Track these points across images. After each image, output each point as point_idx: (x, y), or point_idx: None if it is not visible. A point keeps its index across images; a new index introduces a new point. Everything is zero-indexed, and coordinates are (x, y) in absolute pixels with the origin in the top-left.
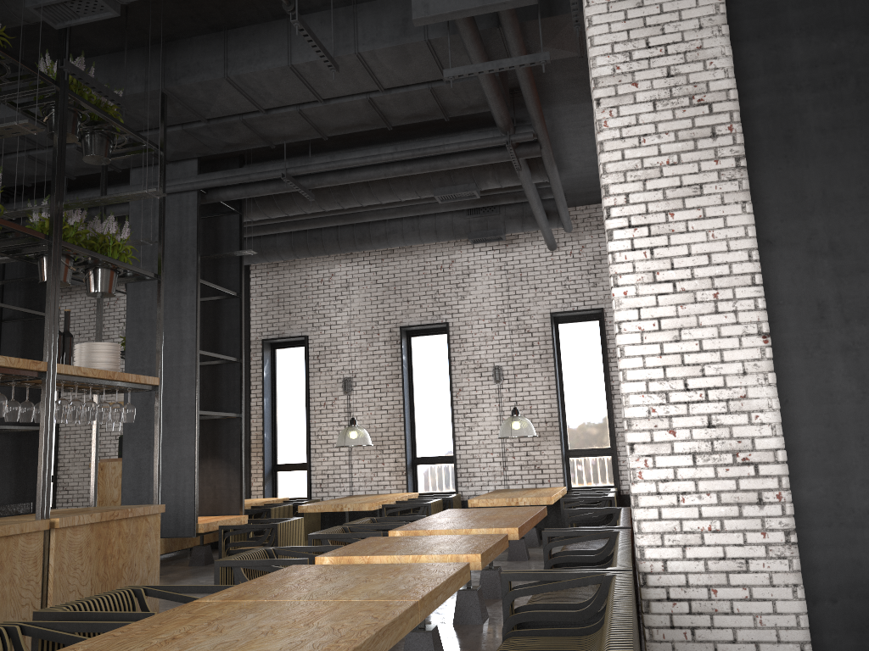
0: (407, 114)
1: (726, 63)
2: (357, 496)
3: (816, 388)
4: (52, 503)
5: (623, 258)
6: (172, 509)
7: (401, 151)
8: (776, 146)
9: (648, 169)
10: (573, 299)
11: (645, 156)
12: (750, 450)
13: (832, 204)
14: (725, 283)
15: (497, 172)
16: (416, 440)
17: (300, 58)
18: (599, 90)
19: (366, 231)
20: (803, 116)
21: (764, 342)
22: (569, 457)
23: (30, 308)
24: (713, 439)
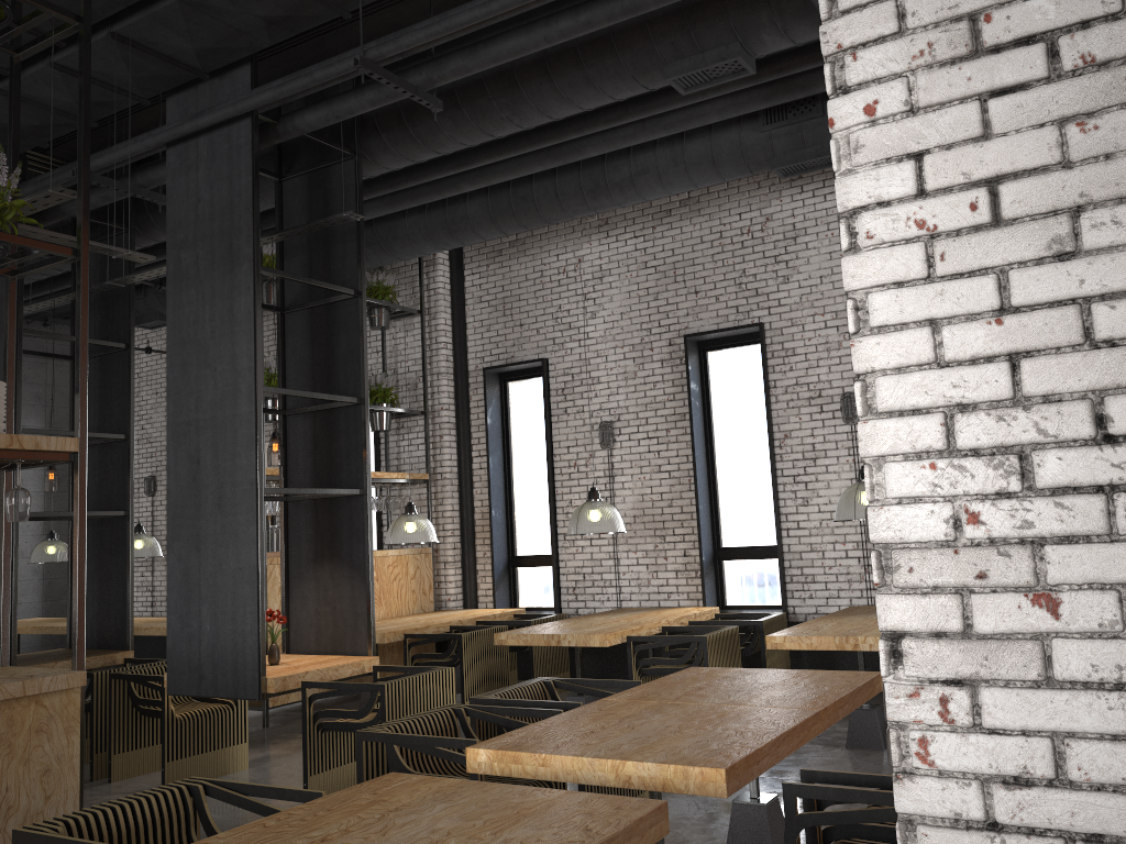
0: None
1: None
2: (617, 612)
3: None
4: None
5: None
6: (230, 651)
7: None
8: None
9: None
10: None
11: None
12: None
13: None
14: None
15: (778, 11)
16: (720, 520)
17: None
18: None
19: (599, 177)
20: None
21: None
22: None
23: (106, 338)
24: None
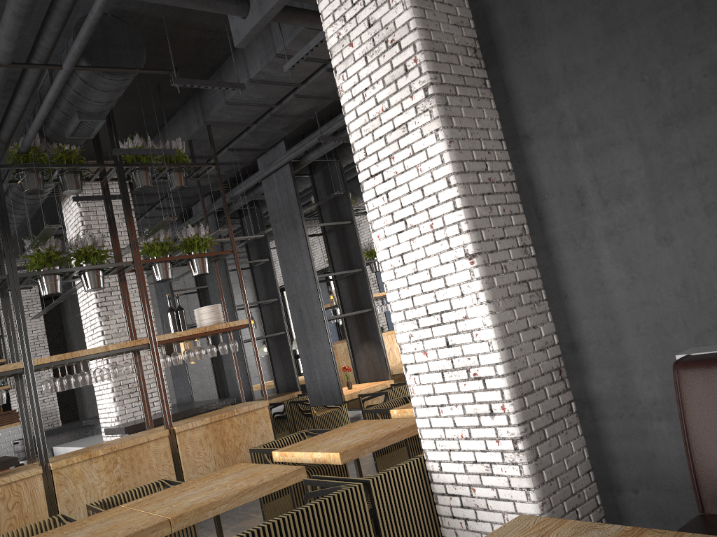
0: None
1: None
2: None
3: (589, 279)
4: None
5: (372, 206)
6: (328, 386)
7: None
8: (517, 32)
9: (373, 121)
10: None
11: (369, 109)
12: (478, 366)
13: (574, 78)
14: (436, 213)
15: None
16: None
17: (253, 72)
18: (333, 59)
19: None
20: None
21: (471, 264)
22: None
23: (261, 256)
24: (452, 357)
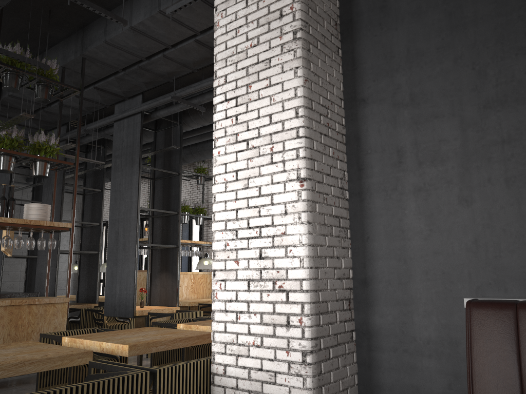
0: None
1: None
2: None
3: (392, 226)
4: None
5: (219, 125)
6: (124, 300)
7: None
8: (374, 16)
9: (240, 53)
10: None
11: (238, 43)
12: (285, 279)
13: (415, 59)
14: (278, 138)
15: None
16: None
17: (135, 21)
18: None
19: None
20: None
21: (300, 186)
22: None
23: (95, 187)
24: (262, 269)
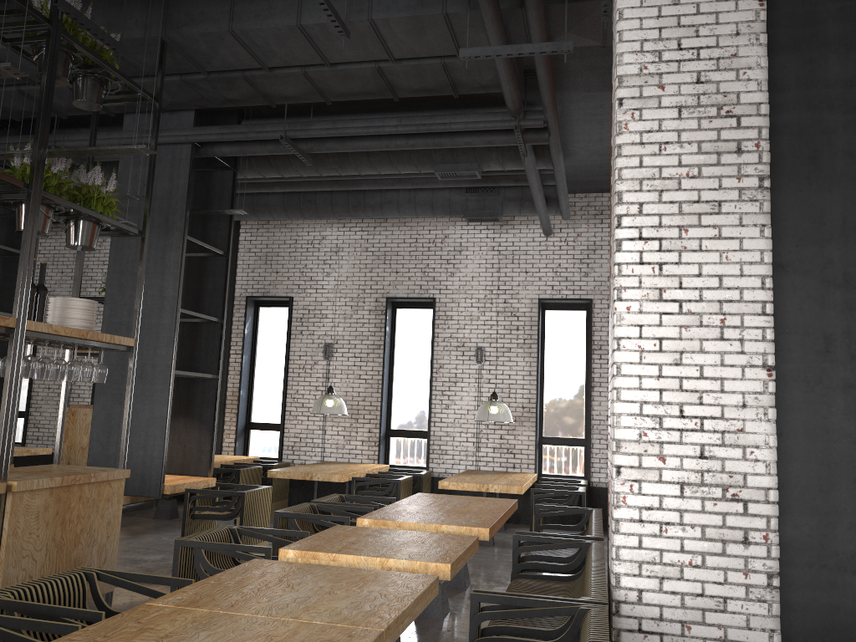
0: (416, 87)
1: (761, 74)
2: (328, 463)
3: (813, 424)
4: (22, 439)
5: (630, 271)
6: (139, 467)
7: (406, 124)
8: (800, 166)
9: (666, 180)
10: (563, 287)
11: (664, 165)
12: (741, 486)
13: (852, 234)
14: (734, 309)
15: (501, 154)
16: (391, 412)
17: (310, 19)
18: (623, 89)
19: (361, 199)
20: (831, 137)
21: (768, 376)
22: (543, 444)
23: (11, 246)
24: (703, 471)
